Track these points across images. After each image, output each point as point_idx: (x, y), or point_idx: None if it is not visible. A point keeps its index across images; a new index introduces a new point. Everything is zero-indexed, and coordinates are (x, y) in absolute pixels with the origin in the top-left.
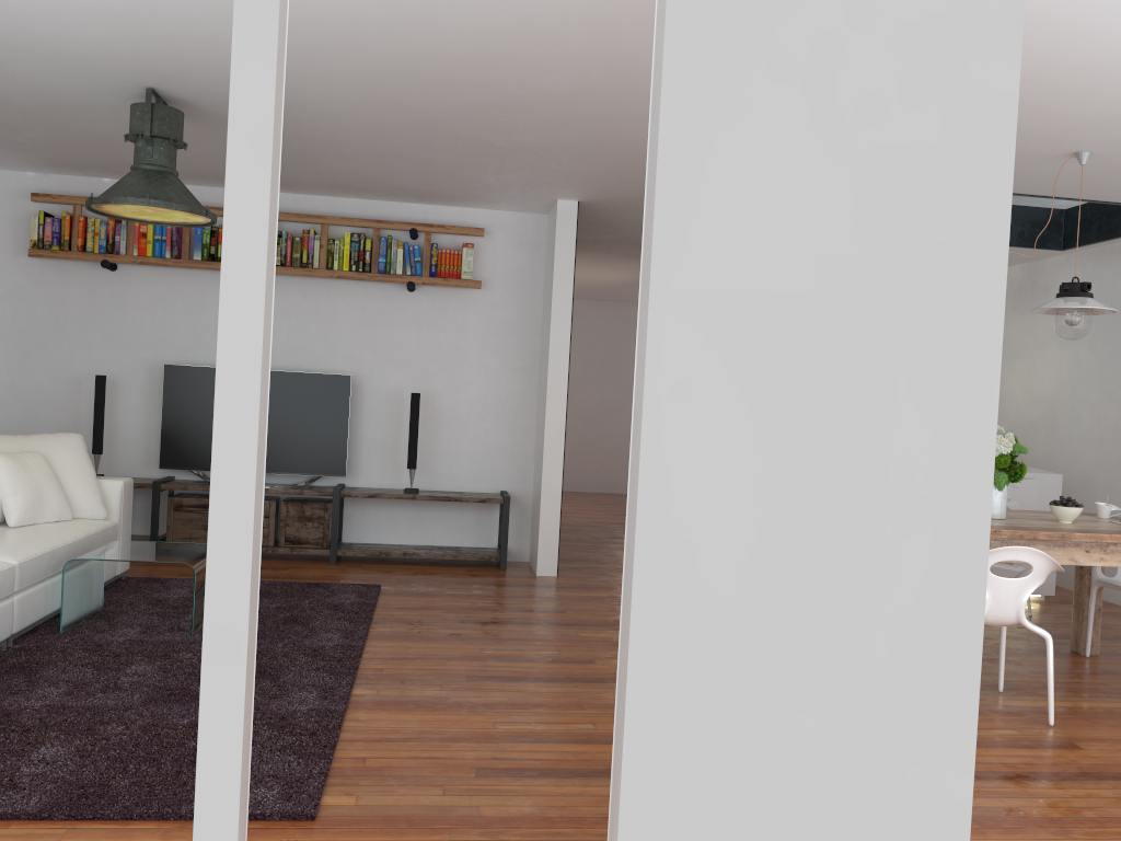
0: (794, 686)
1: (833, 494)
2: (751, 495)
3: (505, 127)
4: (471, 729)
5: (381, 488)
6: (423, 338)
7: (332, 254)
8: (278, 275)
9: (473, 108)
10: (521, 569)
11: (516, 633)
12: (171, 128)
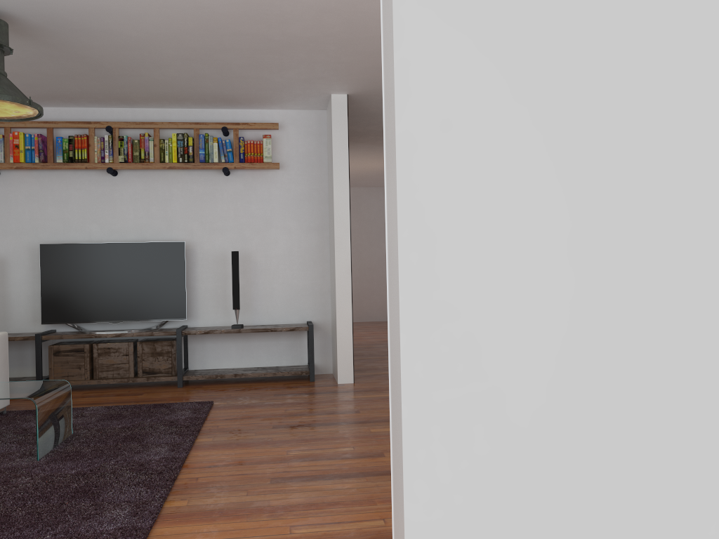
0: (631, 514)
1: (661, 252)
2: (553, 260)
3: (276, 18)
4: (268, 537)
5: (215, 326)
6: (238, 210)
7: (163, 151)
8: (124, 170)
9: None
10: (326, 380)
11: (318, 434)
12: None
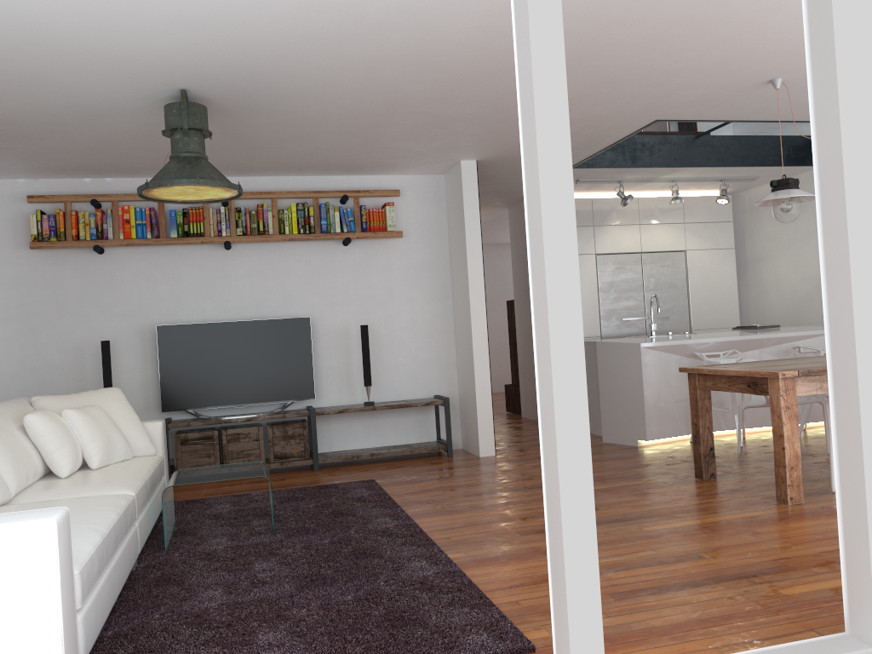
0: None
1: None
2: None
3: (460, 100)
4: None
5: (341, 405)
6: (359, 282)
7: (283, 222)
8: (238, 243)
9: (445, 85)
10: (463, 454)
11: (516, 498)
12: (202, 121)
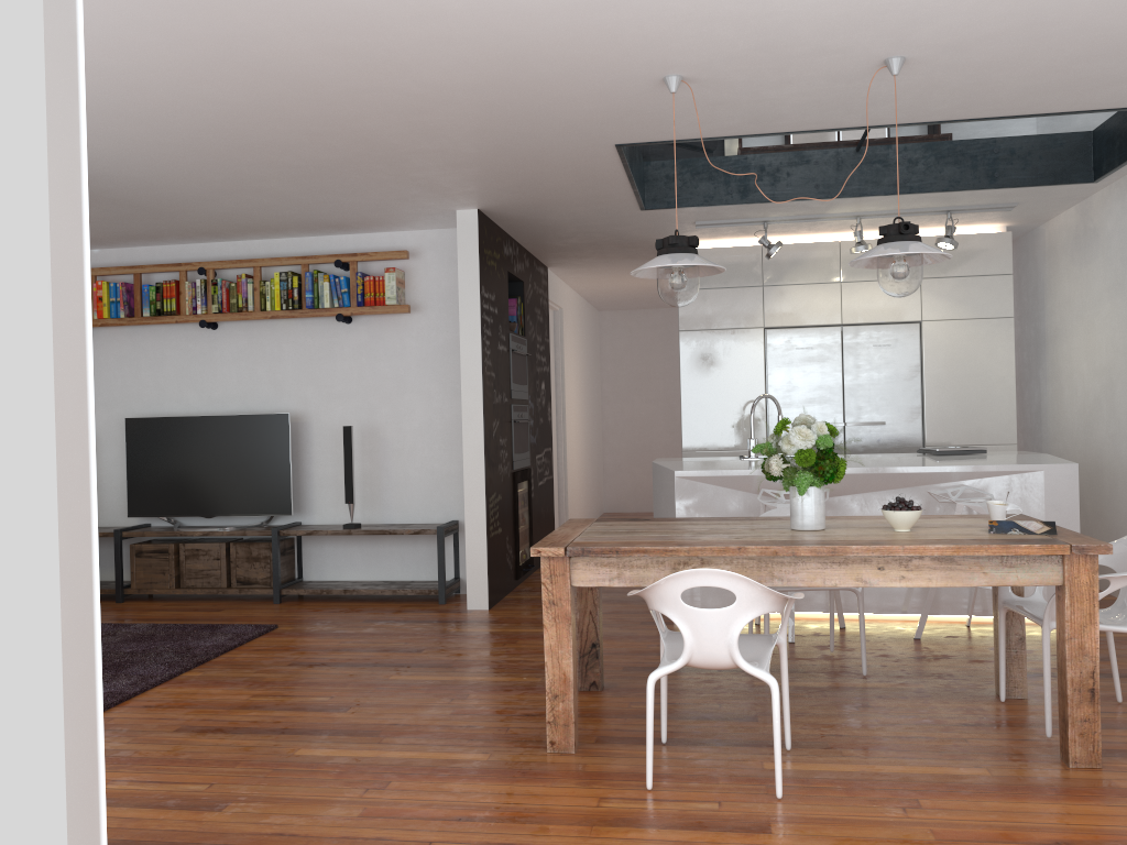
0: None
1: None
2: None
3: (270, 146)
4: None
5: (333, 525)
6: (363, 370)
7: (264, 296)
8: (226, 322)
9: (209, 133)
10: (462, 603)
11: (324, 676)
12: None
